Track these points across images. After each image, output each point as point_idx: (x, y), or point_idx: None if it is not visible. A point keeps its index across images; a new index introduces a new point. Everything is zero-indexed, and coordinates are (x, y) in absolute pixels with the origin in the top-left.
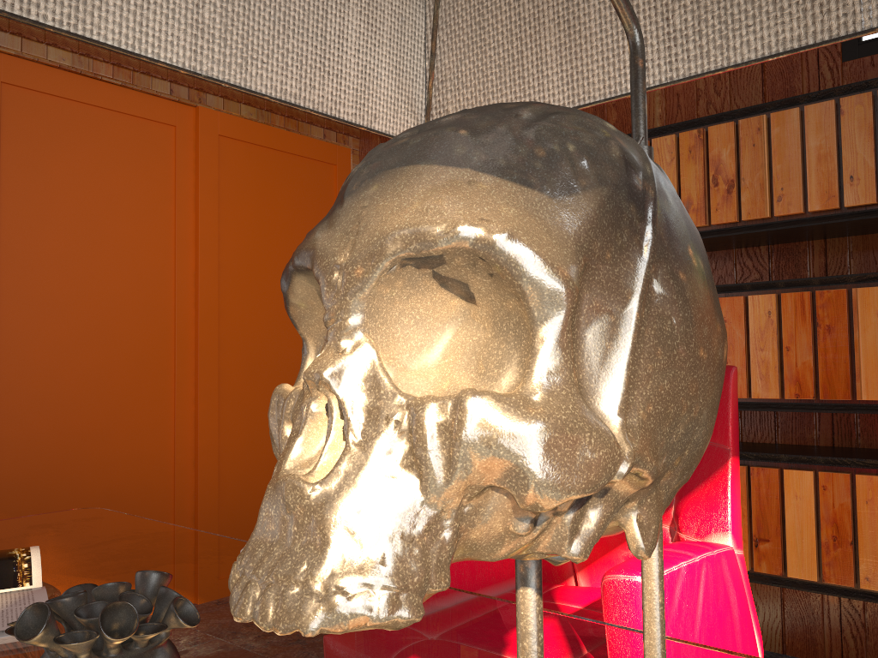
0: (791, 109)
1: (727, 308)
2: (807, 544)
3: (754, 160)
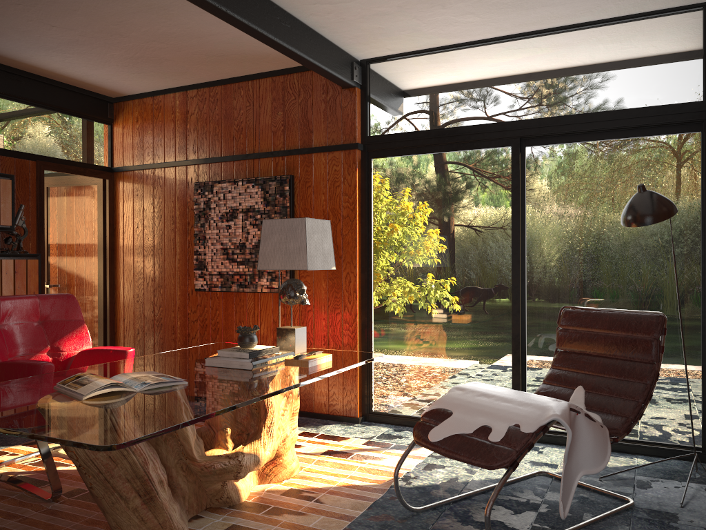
0: None
1: None
2: None
3: None
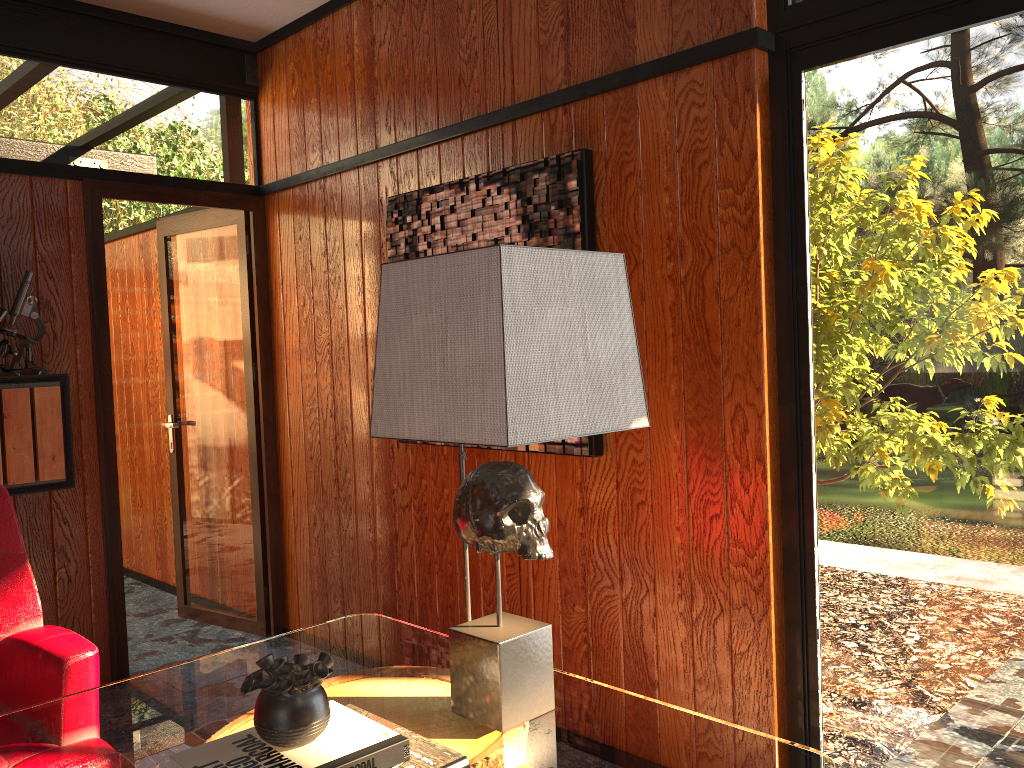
0: None
1: None
2: None
3: None
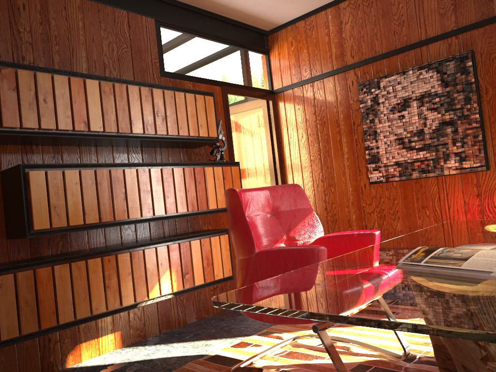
0: (182, 92)
1: (166, 173)
2: (200, 269)
3: (171, 109)
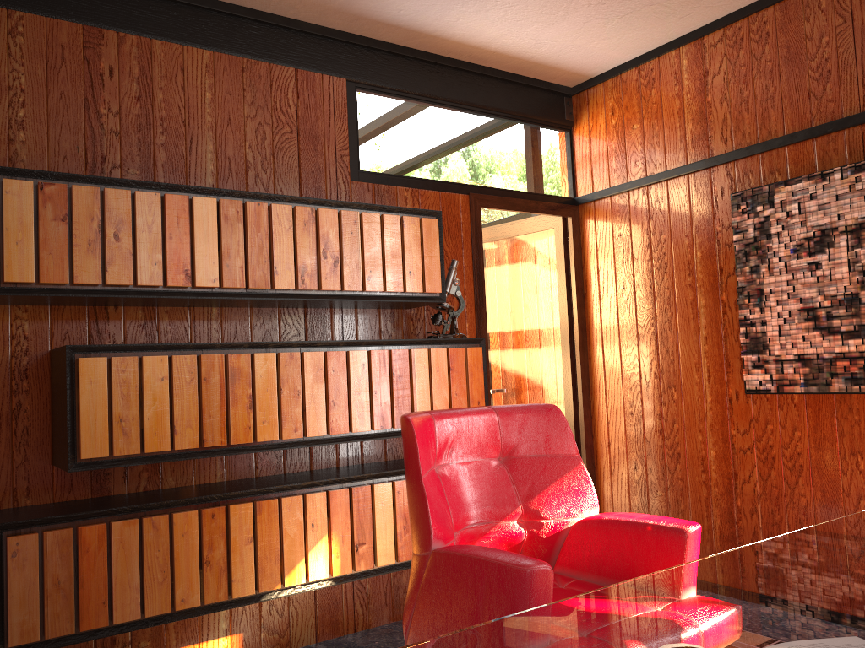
0: (376, 213)
1: (335, 360)
2: (389, 537)
3: (352, 245)
